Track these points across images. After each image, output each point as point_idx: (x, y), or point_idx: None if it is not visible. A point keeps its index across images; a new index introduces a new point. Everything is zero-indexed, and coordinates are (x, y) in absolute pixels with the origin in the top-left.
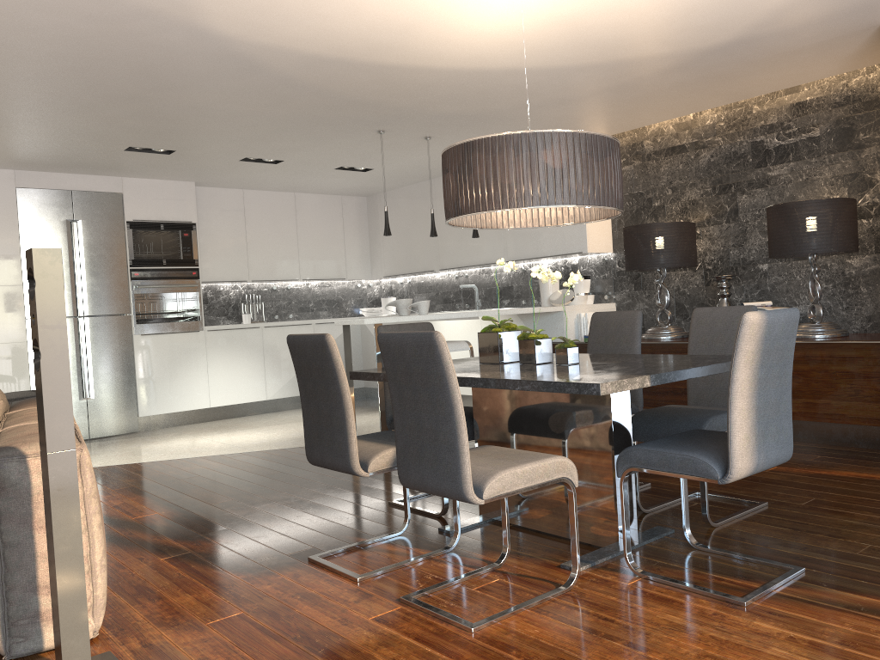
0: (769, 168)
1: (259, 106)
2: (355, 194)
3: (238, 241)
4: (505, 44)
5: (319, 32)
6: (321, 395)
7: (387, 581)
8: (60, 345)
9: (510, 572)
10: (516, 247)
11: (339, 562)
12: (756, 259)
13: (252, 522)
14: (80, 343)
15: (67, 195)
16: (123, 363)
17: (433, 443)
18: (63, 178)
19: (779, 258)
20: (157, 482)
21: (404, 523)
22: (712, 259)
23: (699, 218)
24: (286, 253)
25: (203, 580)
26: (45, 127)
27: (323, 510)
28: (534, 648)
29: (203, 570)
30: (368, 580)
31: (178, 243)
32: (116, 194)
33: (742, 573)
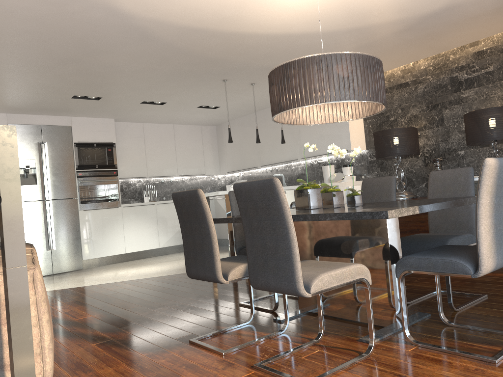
0: (462, 92)
1: (151, 65)
2: (209, 124)
3: (140, 154)
4: (302, 14)
5: (187, 8)
6: (195, 231)
7: (243, 354)
8: (15, 193)
9: (326, 345)
10: (306, 150)
11: (210, 342)
12: (456, 148)
13: (151, 319)
14: (46, 216)
15: (38, 128)
16: (73, 228)
17: (274, 256)
18: (35, 117)
19: (472, 145)
20: (92, 297)
21: (250, 316)
22: (429, 150)
23: (419, 125)
24: (169, 160)
25: (119, 357)
26: (22, 83)
27: (197, 310)
28: None
29: (120, 351)
30: (230, 354)
31: (105, 155)
32: (67, 127)
33: (486, 341)
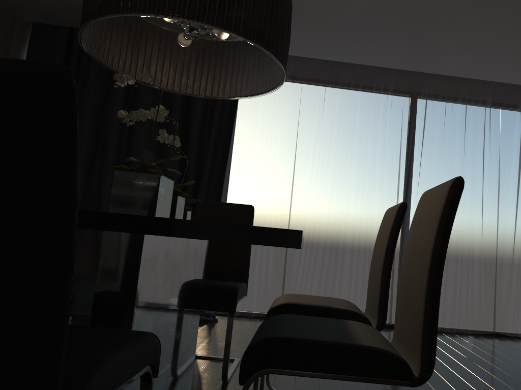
0: None
1: None
2: None
3: None
4: None
5: None
6: None
7: None
8: None
9: None
10: None
11: None
12: None
13: None
14: None
15: None
16: None
17: None
18: None
19: None
20: None
21: None
22: None
23: None
24: None
25: None
26: None
27: None
28: (351, 386)
29: None
30: None
31: None
32: None
33: None
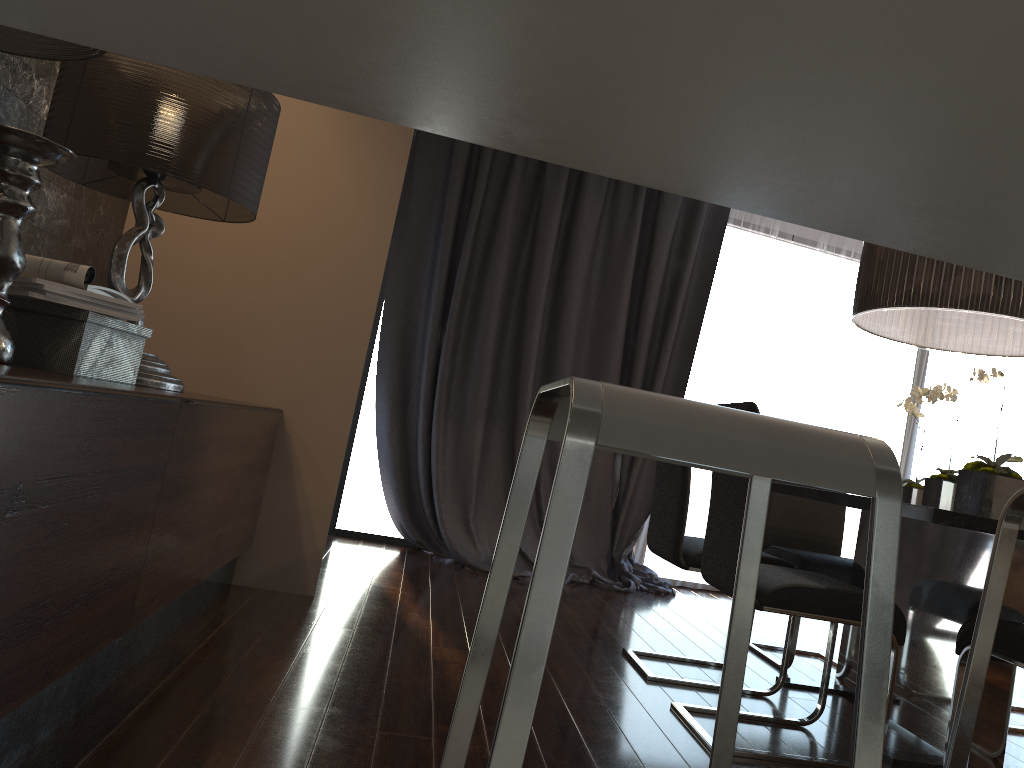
0: None
1: None
2: None
3: None
4: None
5: None
6: None
7: None
8: None
9: None
10: None
11: None
12: None
13: None
14: None
15: None
16: None
17: None
18: None
19: (95, 157)
20: None
21: None
22: None
23: None
24: None
25: None
26: None
27: None
28: None
29: None
30: None
31: None
32: None
33: None
